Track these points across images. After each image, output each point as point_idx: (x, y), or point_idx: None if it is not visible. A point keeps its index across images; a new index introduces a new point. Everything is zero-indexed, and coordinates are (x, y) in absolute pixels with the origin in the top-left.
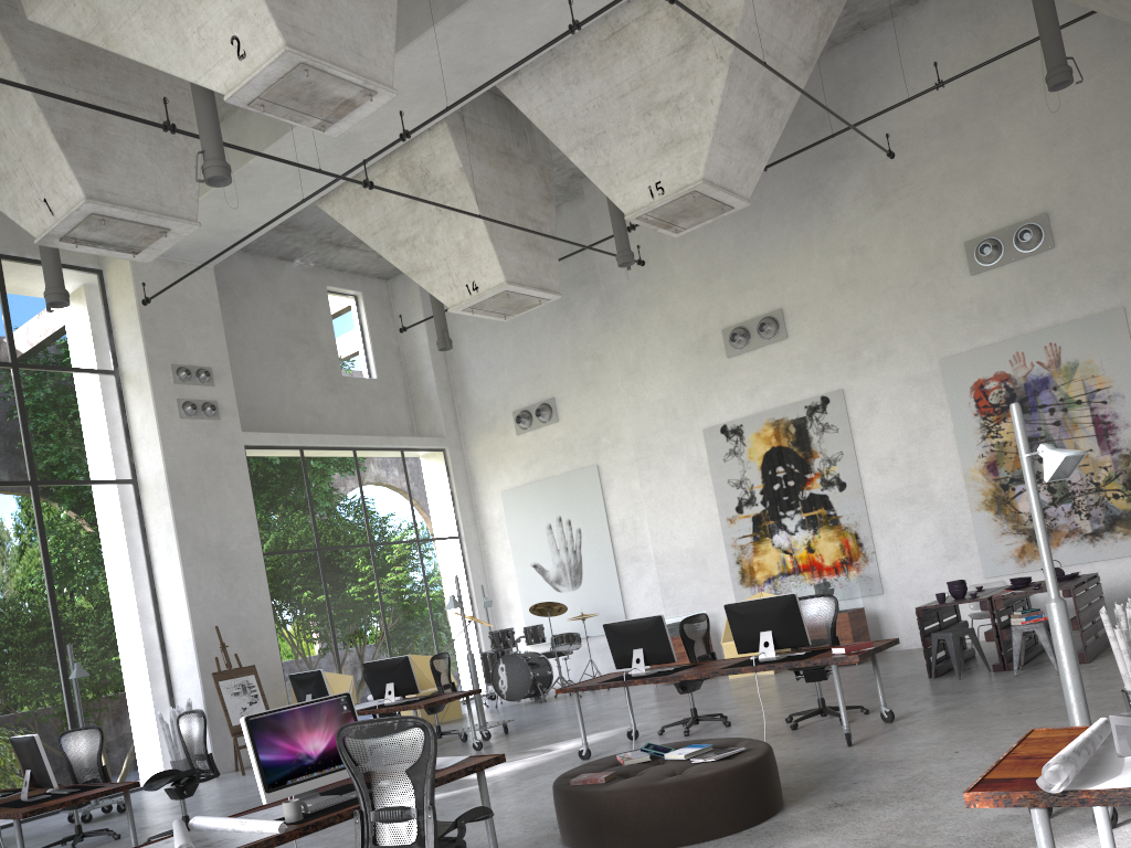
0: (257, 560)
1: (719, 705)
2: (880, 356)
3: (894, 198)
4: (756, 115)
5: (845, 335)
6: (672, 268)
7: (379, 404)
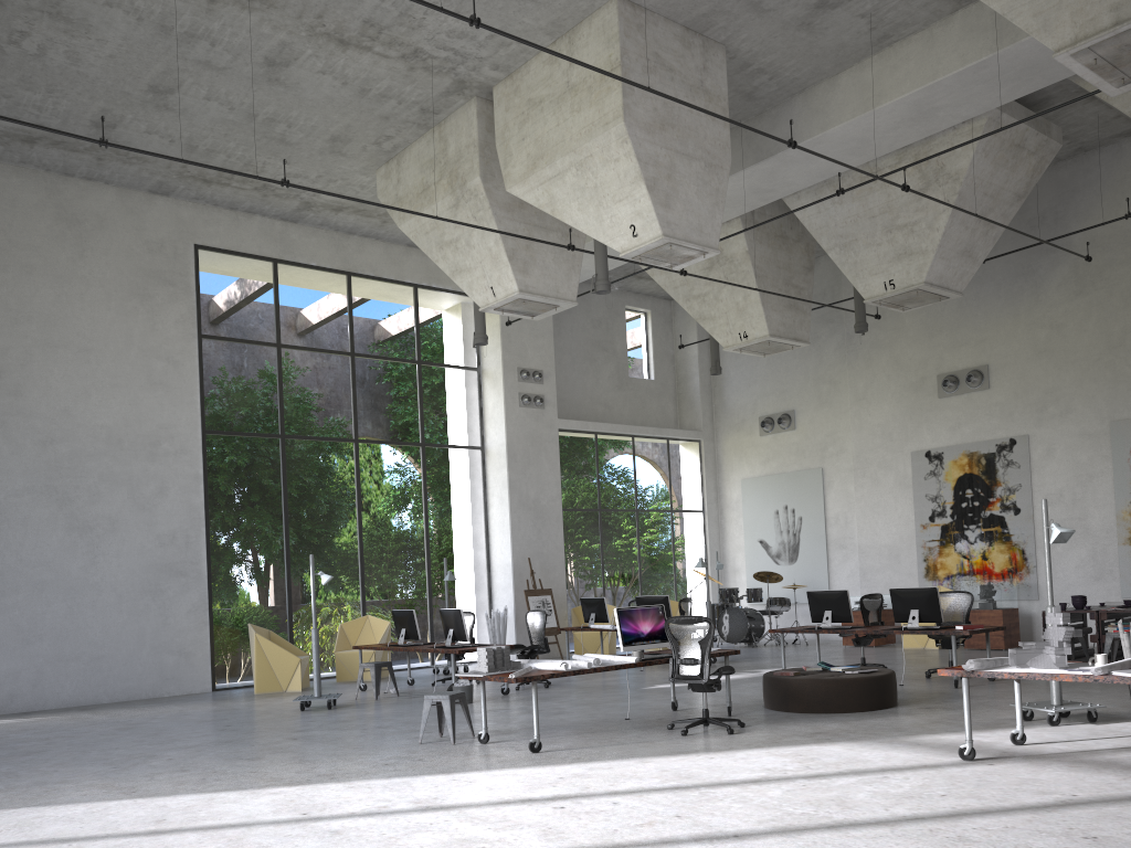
0: (558, 513)
1: (886, 661)
2: (1062, 412)
3: (1090, 288)
4: (972, 236)
5: (1036, 392)
6: (903, 321)
7: (653, 400)
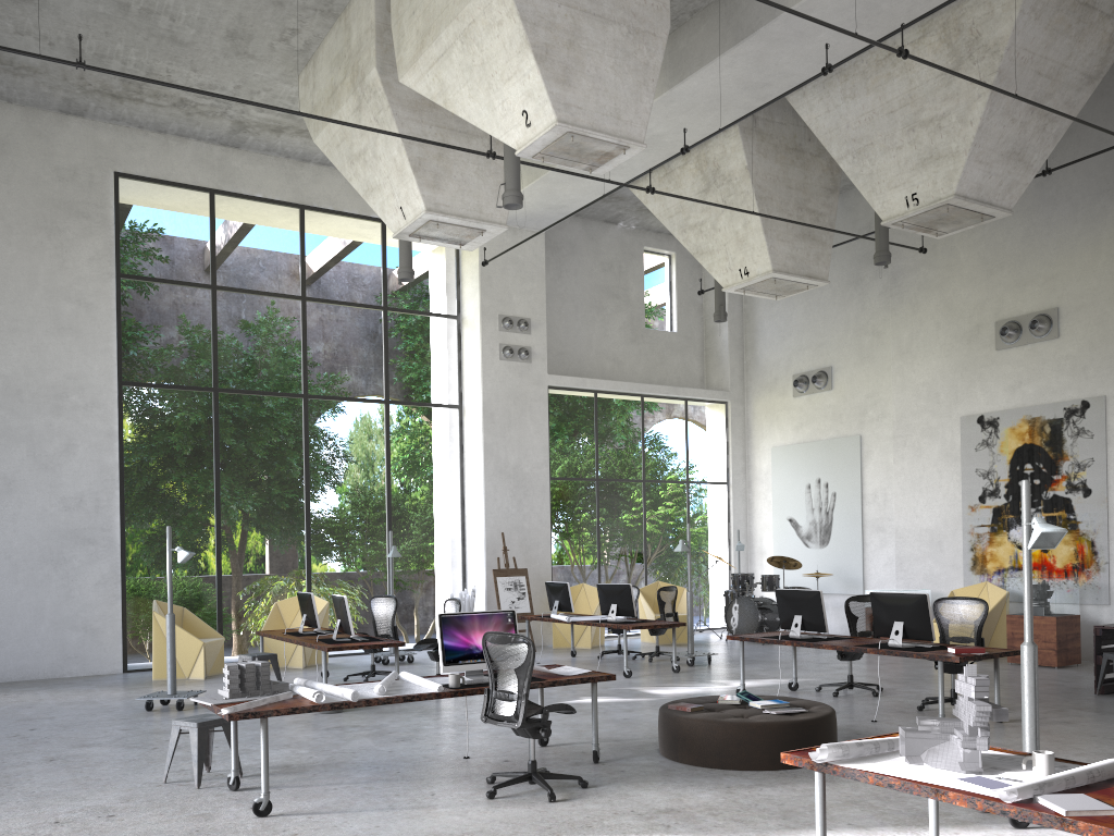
0: (544, 483)
1: (894, 677)
2: None
3: None
4: (1023, 132)
5: None
6: (957, 256)
7: (674, 355)
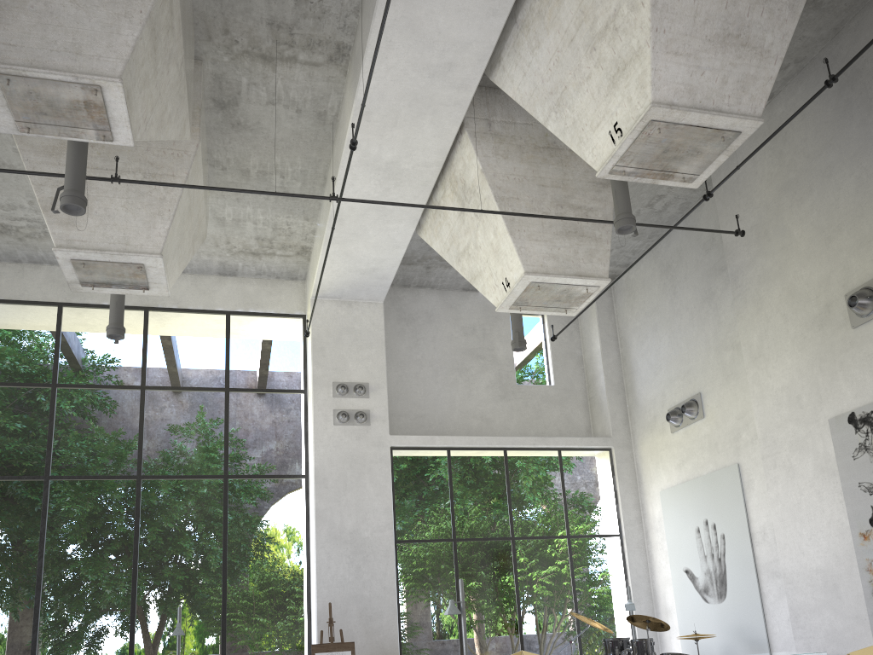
0: (388, 546)
1: None
2: None
3: None
4: (731, 4)
5: None
6: (791, 234)
7: (553, 408)
